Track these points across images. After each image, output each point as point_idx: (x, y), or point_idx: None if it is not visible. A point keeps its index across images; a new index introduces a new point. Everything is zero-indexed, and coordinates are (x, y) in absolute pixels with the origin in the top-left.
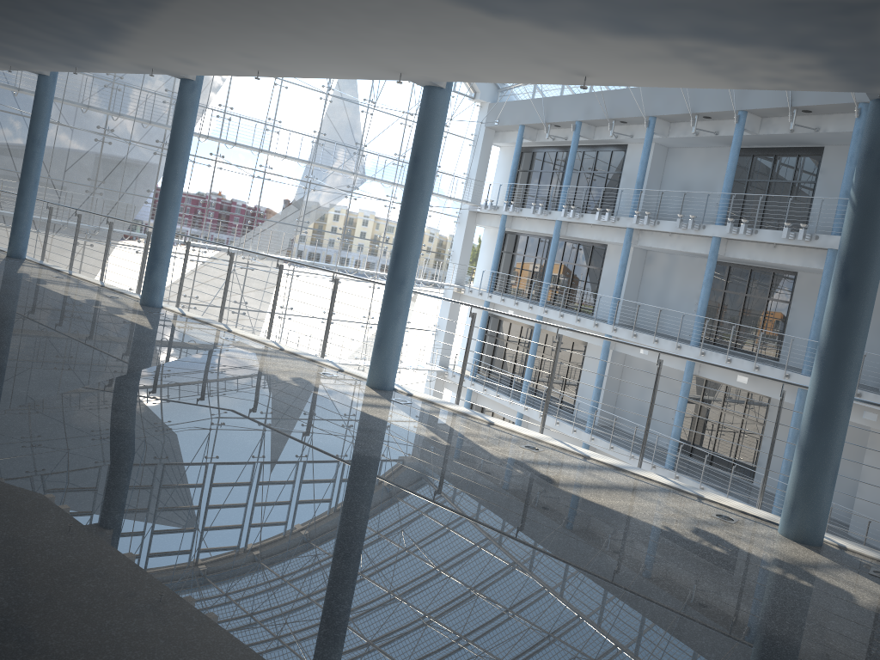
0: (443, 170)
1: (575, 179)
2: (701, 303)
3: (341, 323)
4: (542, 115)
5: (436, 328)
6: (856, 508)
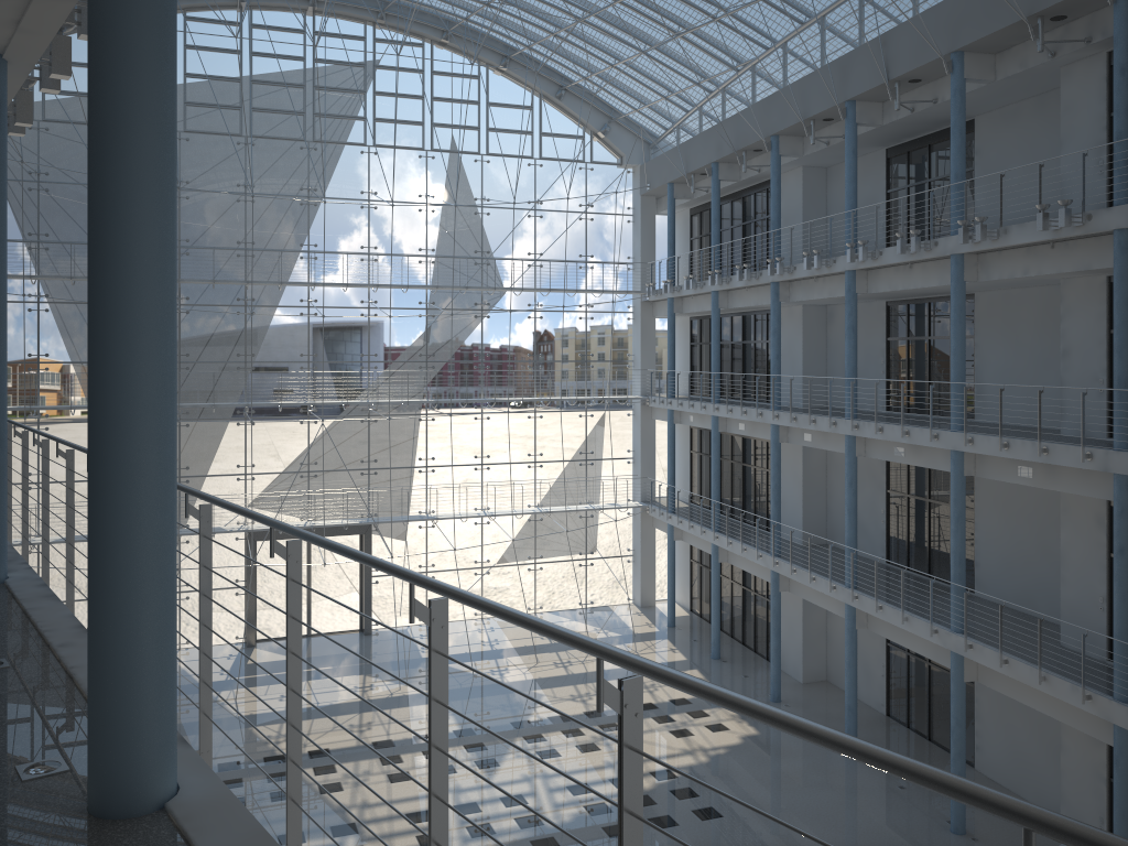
0: (598, 259)
1: (740, 234)
2: (847, 361)
3: (501, 467)
4: (683, 165)
5: (632, 454)
6: (1063, 605)
